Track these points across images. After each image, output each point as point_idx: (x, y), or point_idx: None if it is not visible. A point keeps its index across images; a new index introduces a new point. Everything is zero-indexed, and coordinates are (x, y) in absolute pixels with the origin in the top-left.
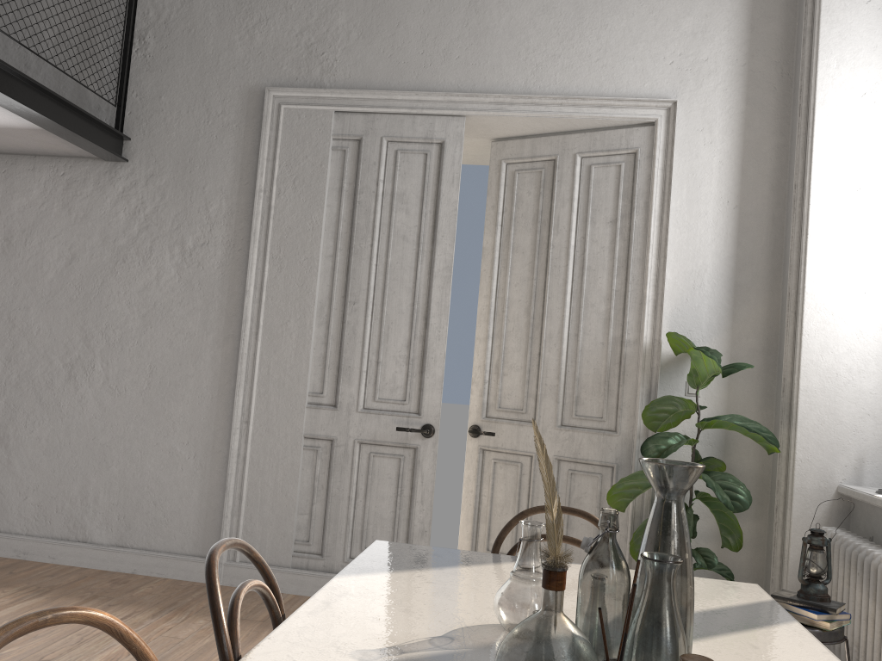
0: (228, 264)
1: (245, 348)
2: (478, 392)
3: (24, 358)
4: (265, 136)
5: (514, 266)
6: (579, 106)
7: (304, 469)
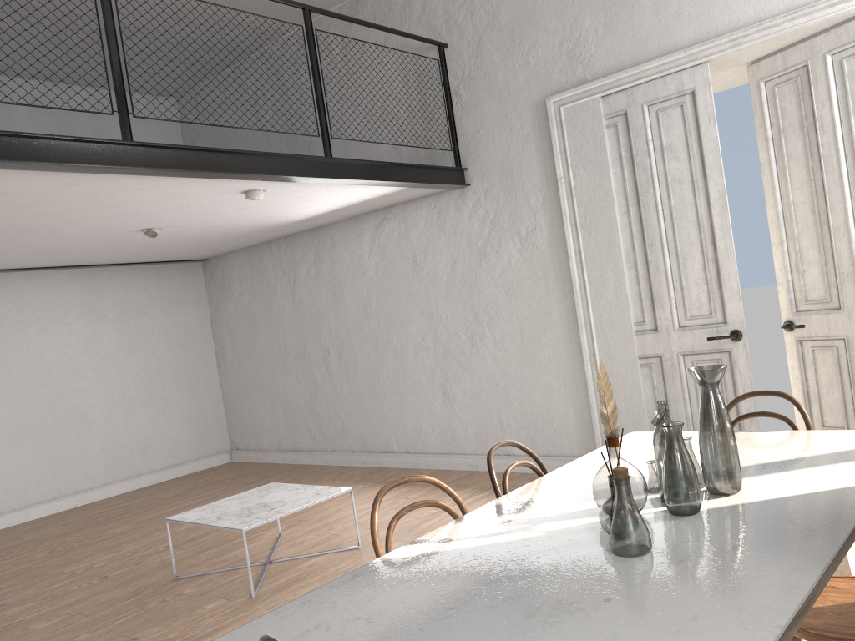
0: (552, 240)
1: (579, 299)
2: (784, 292)
3: (443, 337)
4: (554, 135)
5: (792, 172)
6: (810, 13)
7: (644, 382)
